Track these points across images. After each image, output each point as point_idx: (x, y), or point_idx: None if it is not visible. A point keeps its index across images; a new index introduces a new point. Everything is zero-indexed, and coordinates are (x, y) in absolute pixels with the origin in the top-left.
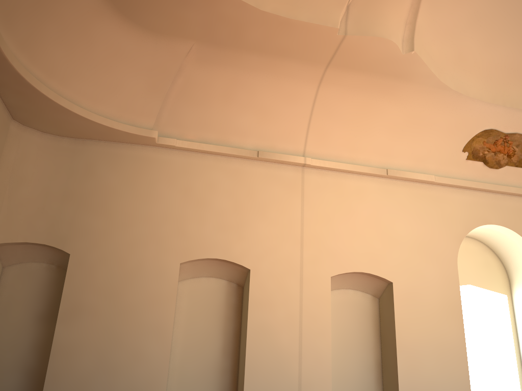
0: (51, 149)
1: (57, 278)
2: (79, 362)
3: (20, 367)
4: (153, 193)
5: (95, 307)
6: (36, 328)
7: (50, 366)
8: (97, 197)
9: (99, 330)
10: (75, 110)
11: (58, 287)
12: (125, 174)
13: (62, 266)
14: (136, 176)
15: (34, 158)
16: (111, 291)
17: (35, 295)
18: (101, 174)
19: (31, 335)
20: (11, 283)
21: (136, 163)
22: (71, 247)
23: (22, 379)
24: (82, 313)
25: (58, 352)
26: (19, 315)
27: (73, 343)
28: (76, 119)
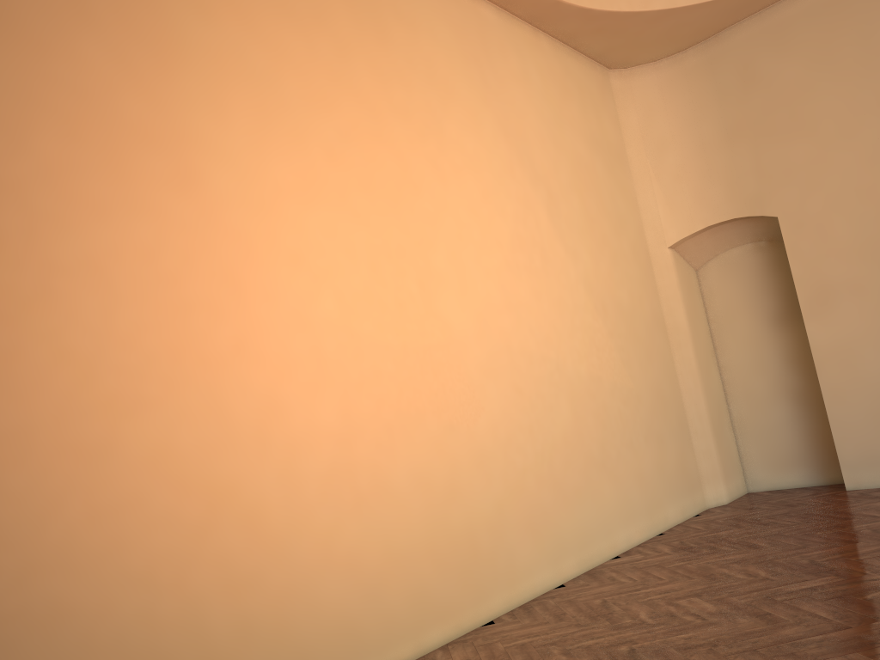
0: (677, 79)
1: (777, 258)
2: (865, 366)
3: (782, 392)
4: (873, 54)
5: (853, 280)
6: (779, 336)
7: (823, 382)
8: (779, 113)
9: (876, 312)
10: (680, 3)
11: (783, 270)
12: (807, 51)
13: (774, 237)
14: (829, 42)
15: (662, 105)
16: (870, 248)
17: (756, 292)
18: (768, 73)
19: (776, 348)
20: (716, 287)
21: (818, 20)
22: (773, 207)
23: (792, 408)
24: (836, 295)
25: (825, 360)
26: (748, 326)
27: (842, 343)
28: (688, 14)
